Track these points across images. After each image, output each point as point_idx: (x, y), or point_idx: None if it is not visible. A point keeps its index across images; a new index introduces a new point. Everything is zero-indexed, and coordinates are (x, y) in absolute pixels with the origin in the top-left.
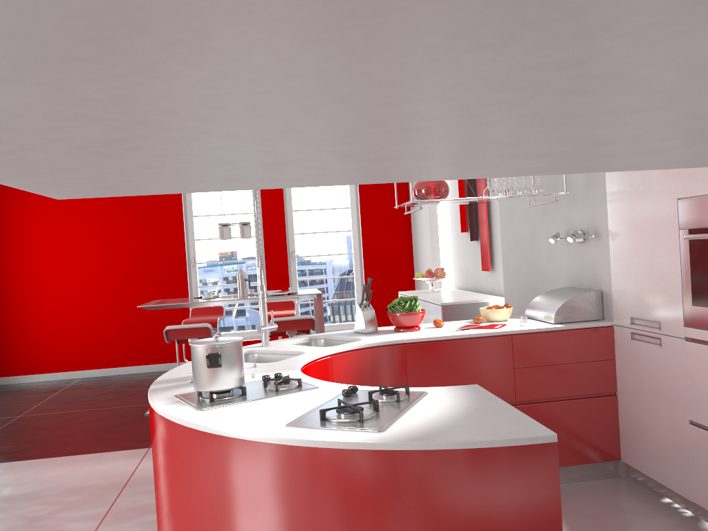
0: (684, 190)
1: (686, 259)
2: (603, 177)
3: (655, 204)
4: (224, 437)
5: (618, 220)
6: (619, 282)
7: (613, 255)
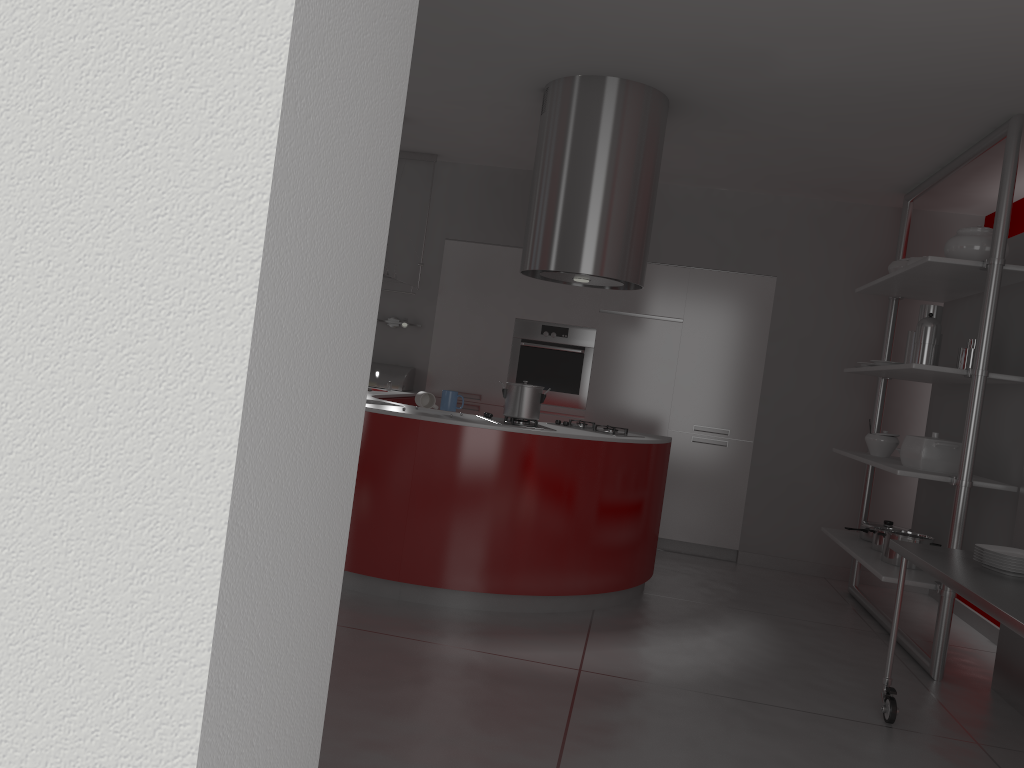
0: (524, 314)
1: (516, 357)
2: (437, 283)
3: (493, 316)
4: (605, 442)
5: (448, 319)
6: (439, 364)
7: (436, 343)
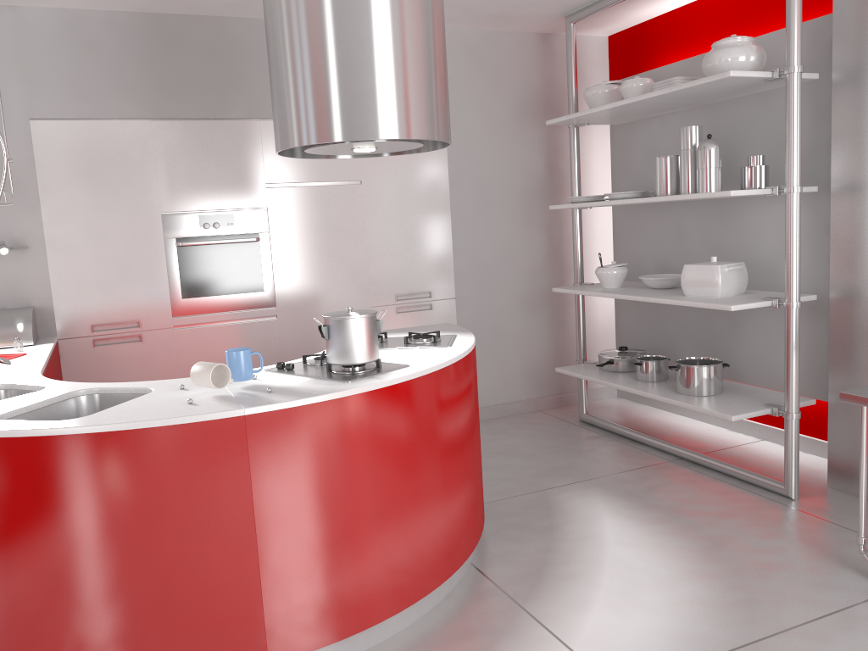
0: (171, 206)
1: (175, 262)
2: (34, 184)
3: (130, 216)
4: (460, 360)
5: (66, 230)
6: (68, 293)
7: (56, 267)
